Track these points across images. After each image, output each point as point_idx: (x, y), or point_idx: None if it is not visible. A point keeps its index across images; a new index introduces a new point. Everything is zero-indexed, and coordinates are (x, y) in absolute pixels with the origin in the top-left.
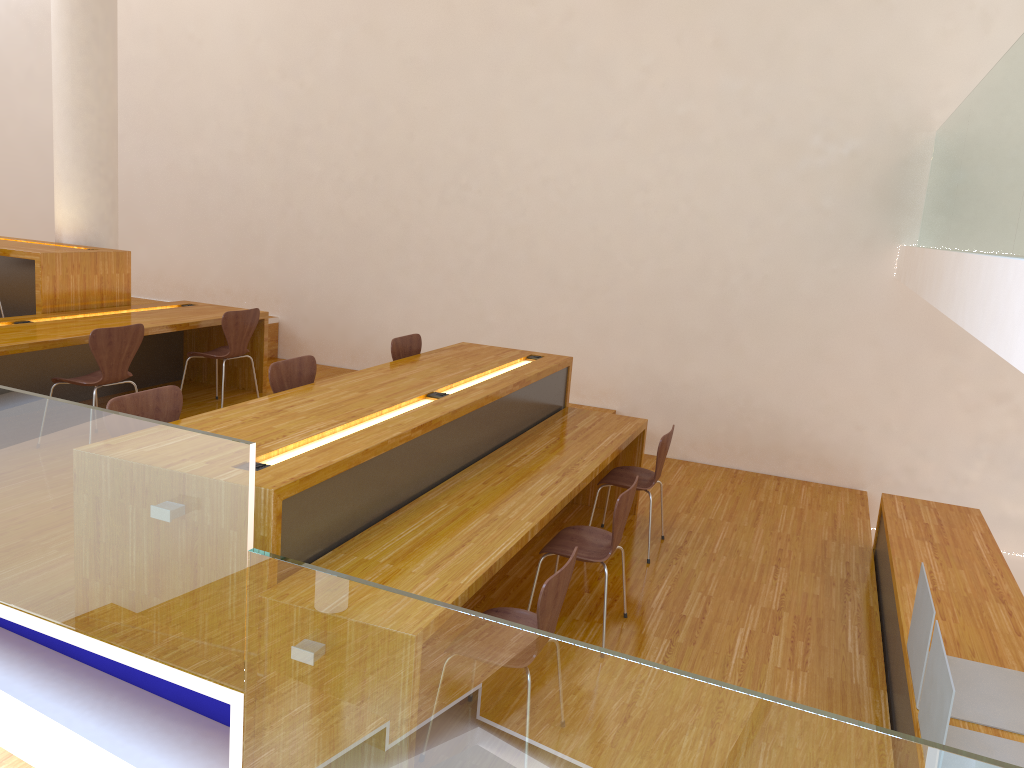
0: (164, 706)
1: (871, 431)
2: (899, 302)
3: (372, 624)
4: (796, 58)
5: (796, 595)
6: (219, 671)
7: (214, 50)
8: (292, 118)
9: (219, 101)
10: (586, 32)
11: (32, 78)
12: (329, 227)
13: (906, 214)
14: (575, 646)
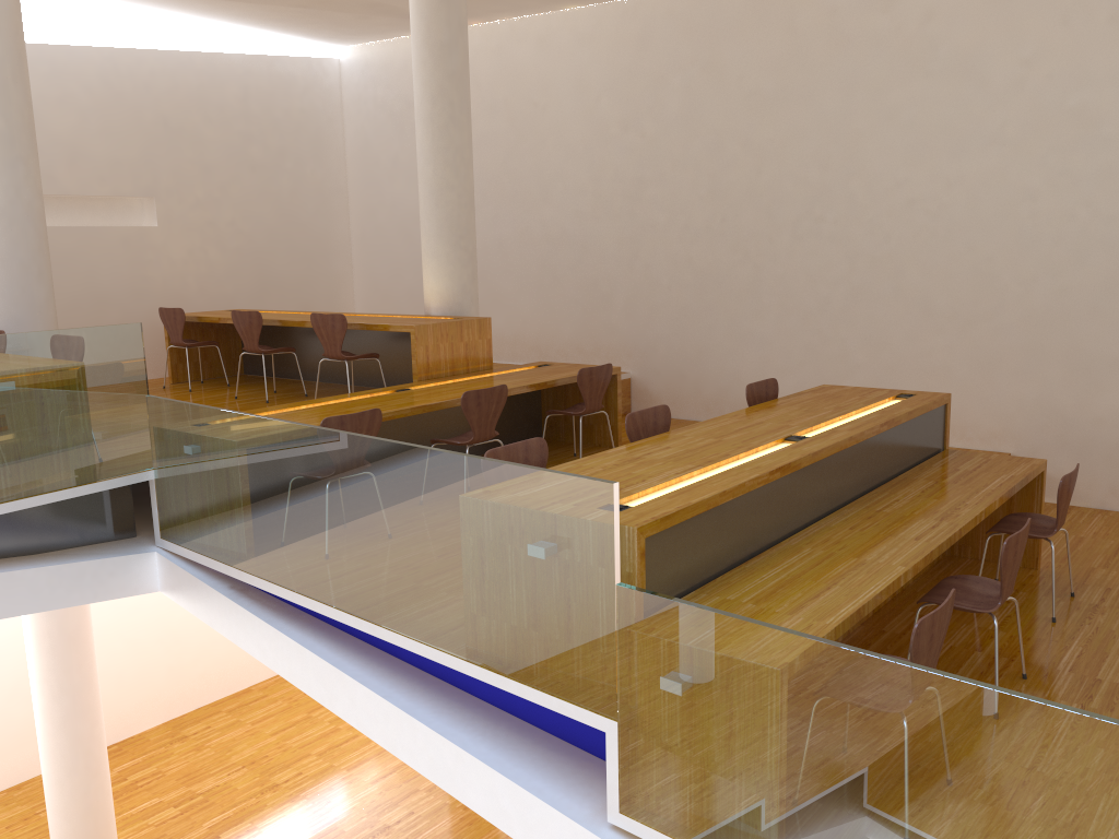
0: (544, 737)
1: None
2: None
3: (736, 655)
4: None
5: None
6: (594, 700)
7: (557, 113)
8: (635, 170)
9: (564, 163)
10: (950, 32)
11: (397, 165)
12: (677, 276)
13: None
14: (947, 678)
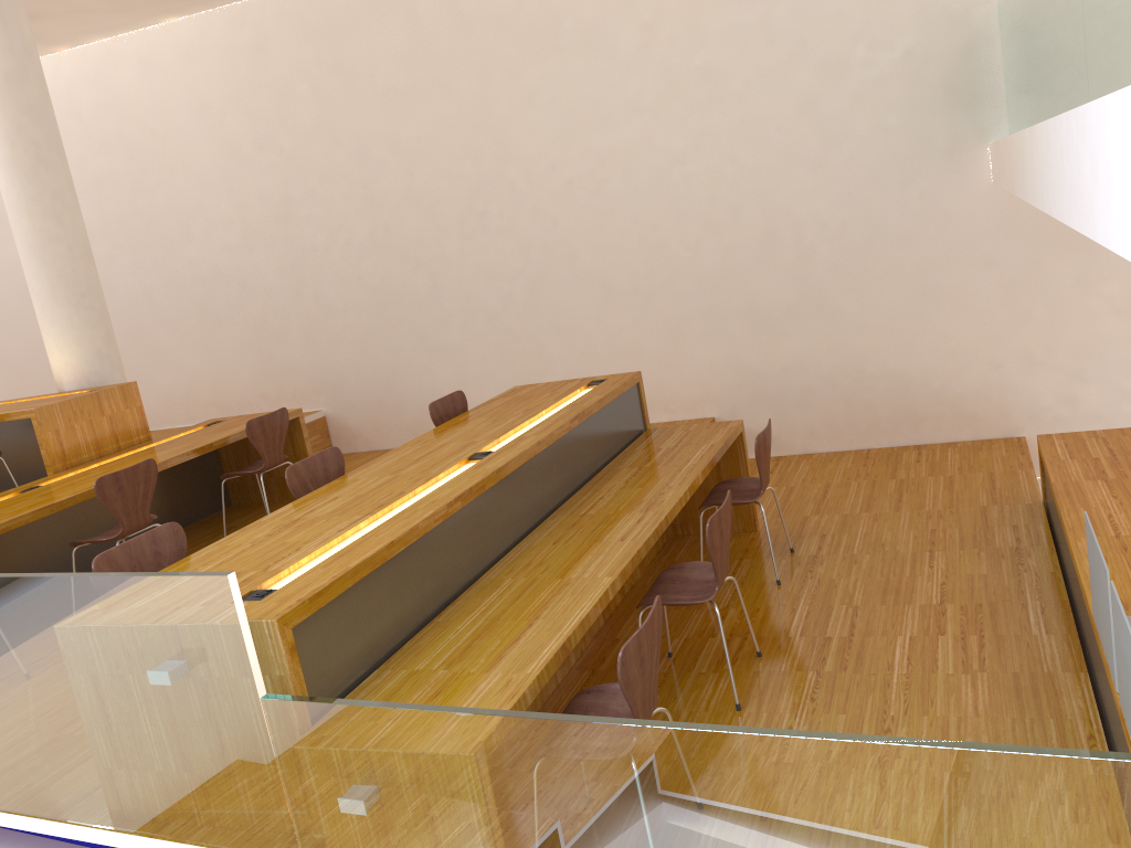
0: None
1: (1012, 366)
2: (1005, 210)
3: (416, 753)
4: None
5: (959, 580)
6: (270, 843)
7: (180, 140)
8: (280, 190)
9: (200, 193)
10: (570, 4)
11: (5, 224)
12: (351, 298)
13: (987, 106)
14: (649, 728)
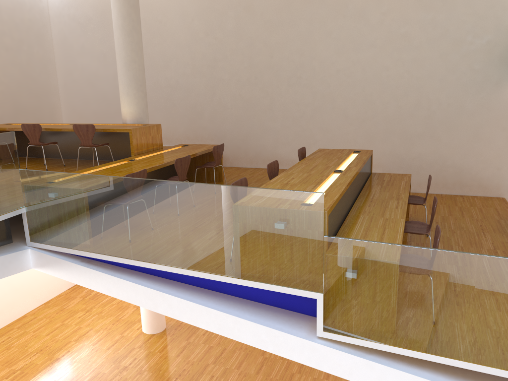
0: (268, 307)
1: (504, 170)
2: None
3: (385, 258)
4: (457, 0)
5: (498, 243)
6: (310, 286)
7: (172, 26)
8: (212, 54)
9: (176, 50)
10: None
11: (84, 49)
12: (234, 103)
13: None
14: (481, 255)
